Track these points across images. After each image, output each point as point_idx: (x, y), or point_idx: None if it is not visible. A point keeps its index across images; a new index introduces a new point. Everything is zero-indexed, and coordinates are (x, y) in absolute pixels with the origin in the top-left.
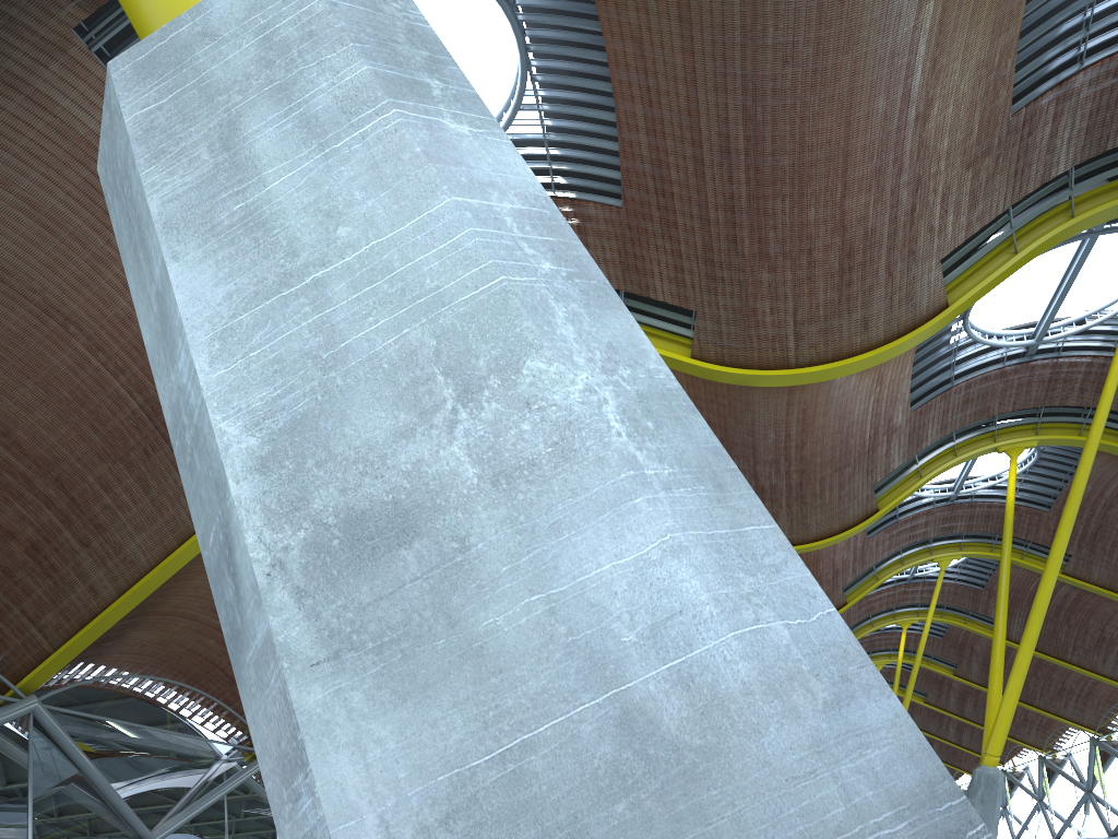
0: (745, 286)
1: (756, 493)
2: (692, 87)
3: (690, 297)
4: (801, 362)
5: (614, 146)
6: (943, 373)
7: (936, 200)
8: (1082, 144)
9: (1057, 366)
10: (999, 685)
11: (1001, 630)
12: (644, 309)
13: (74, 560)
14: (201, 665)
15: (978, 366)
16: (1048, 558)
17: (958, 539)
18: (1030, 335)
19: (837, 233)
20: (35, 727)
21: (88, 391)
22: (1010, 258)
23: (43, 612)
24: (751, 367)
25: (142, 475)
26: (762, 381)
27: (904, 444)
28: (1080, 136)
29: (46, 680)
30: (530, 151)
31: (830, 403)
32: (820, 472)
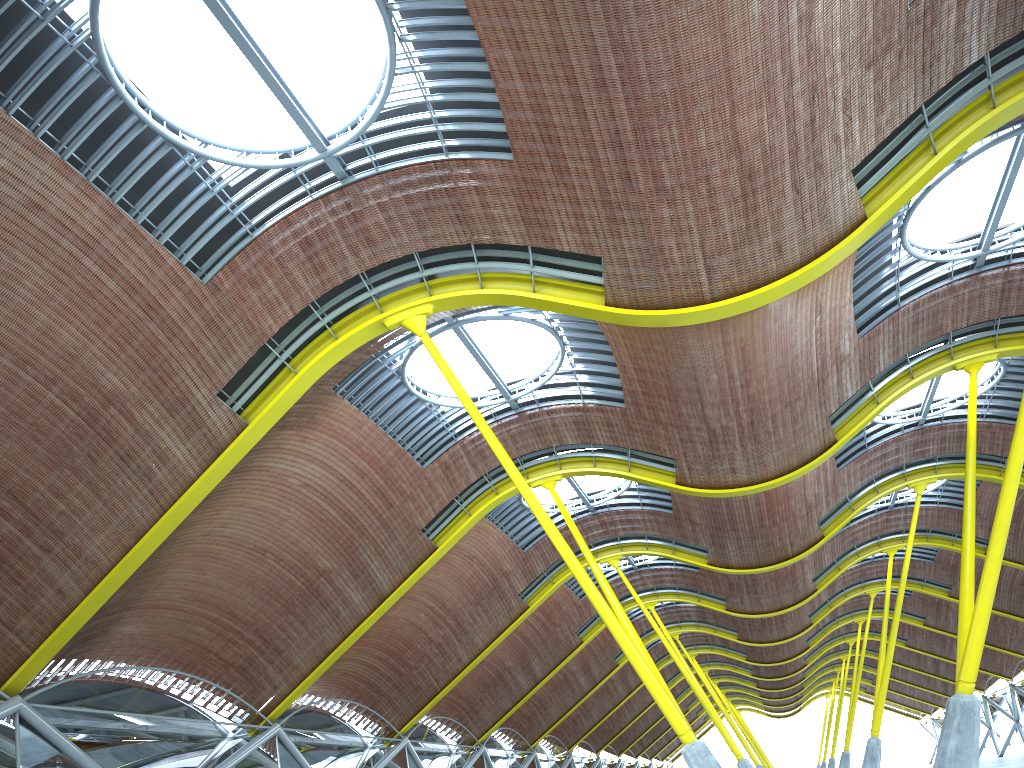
0: (647, 224)
1: (708, 436)
2: (554, 20)
3: (595, 243)
4: (717, 295)
5: (493, 98)
6: (888, 295)
7: (837, 107)
8: (995, 27)
9: (1009, 274)
10: (970, 608)
11: (969, 551)
12: (554, 262)
13: (38, 566)
14: (194, 652)
15: (926, 284)
16: (1006, 471)
17: (932, 462)
18: (976, 246)
19: (734, 155)
20: (22, 725)
21: (24, 404)
22: (930, 160)
23: (16, 617)
24: (666, 307)
25: (90, 479)
26: (679, 320)
27: (856, 371)
28: (991, 18)
29: (29, 680)
30: (416, 117)
31: (768, 338)
32: (770, 409)
